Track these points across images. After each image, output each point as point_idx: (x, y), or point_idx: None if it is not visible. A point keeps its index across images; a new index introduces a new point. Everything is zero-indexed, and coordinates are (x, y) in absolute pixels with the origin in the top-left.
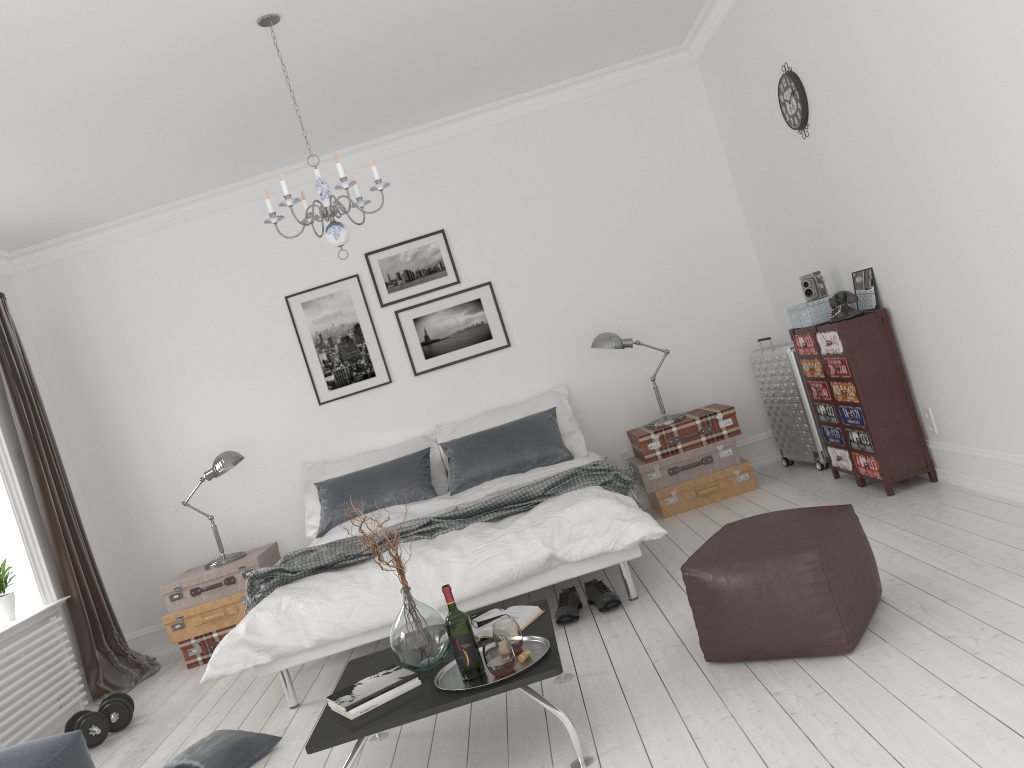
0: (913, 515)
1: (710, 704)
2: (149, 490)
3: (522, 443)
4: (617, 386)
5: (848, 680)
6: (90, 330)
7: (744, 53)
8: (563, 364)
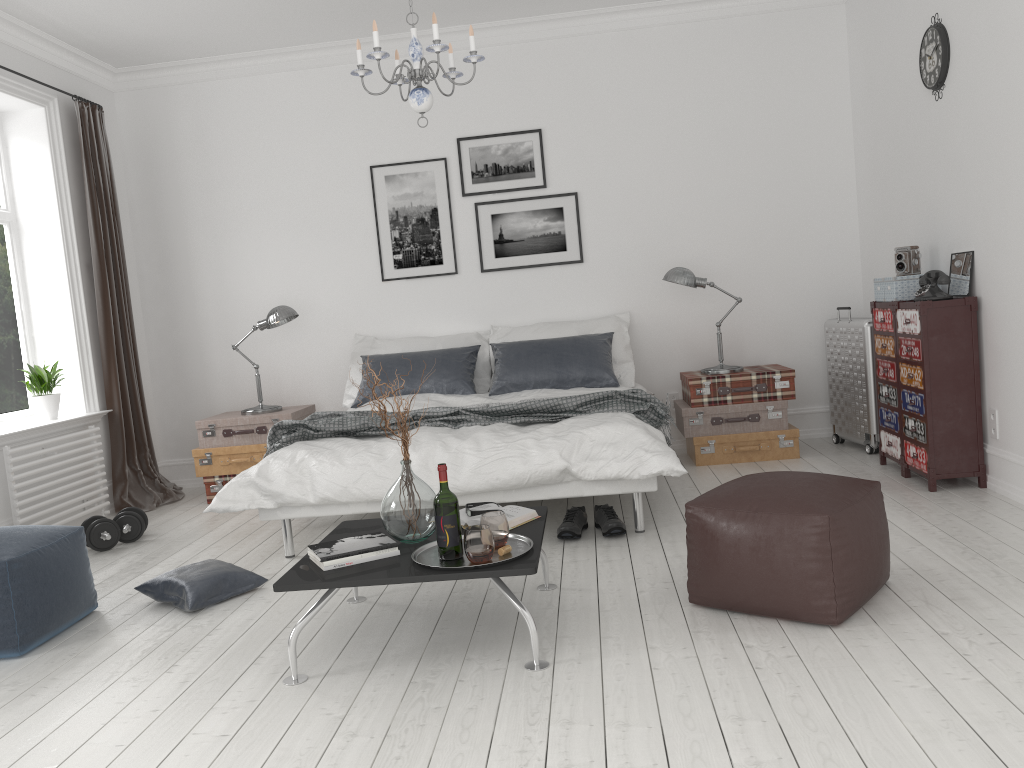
0: (948, 514)
1: (679, 641)
2: (205, 329)
3: (571, 360)
4: (681, 326)
5: (825, 650)
6: (178, 161)
7: None
8: (632, 292)
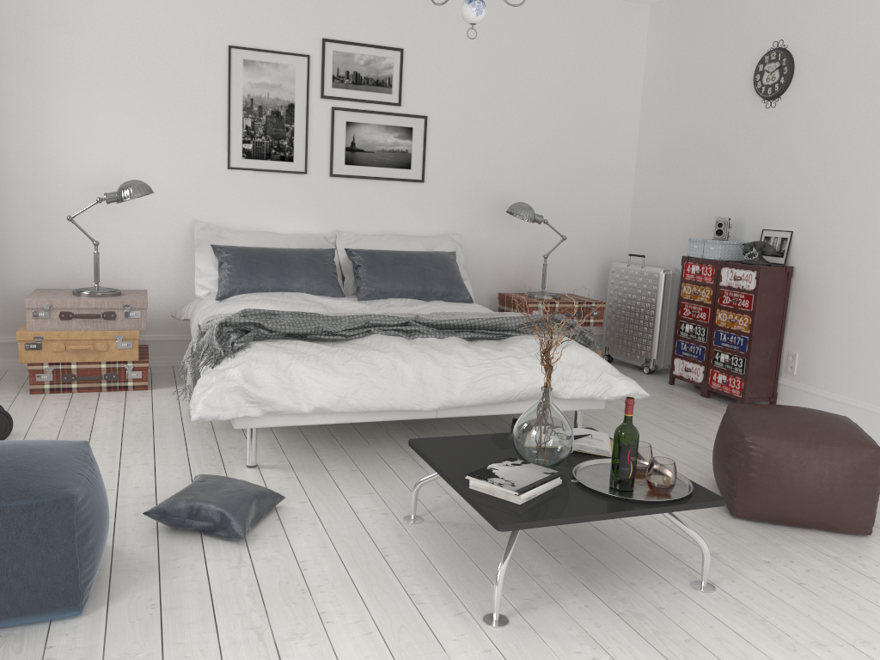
0: None
1: (778, 555)
2: (7, 189)
3: (432, 274)
4: (496, 252)
5: None
6: None
7: (727, 16)
8: (461, 216)
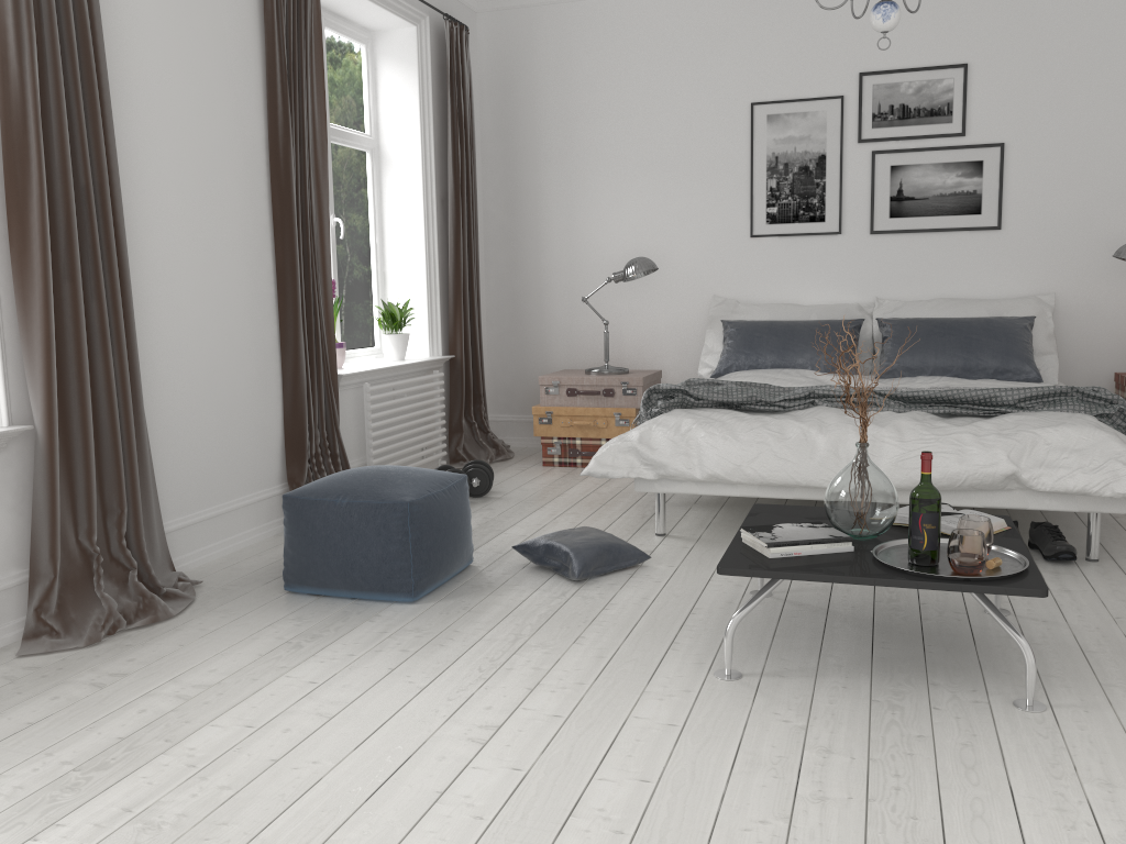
0: None
1: None
2: (548, 277)
3: (982, 345)
4: (1121, 316)
5: None
6: (537, 91)
7: None
8: (1059, 269)
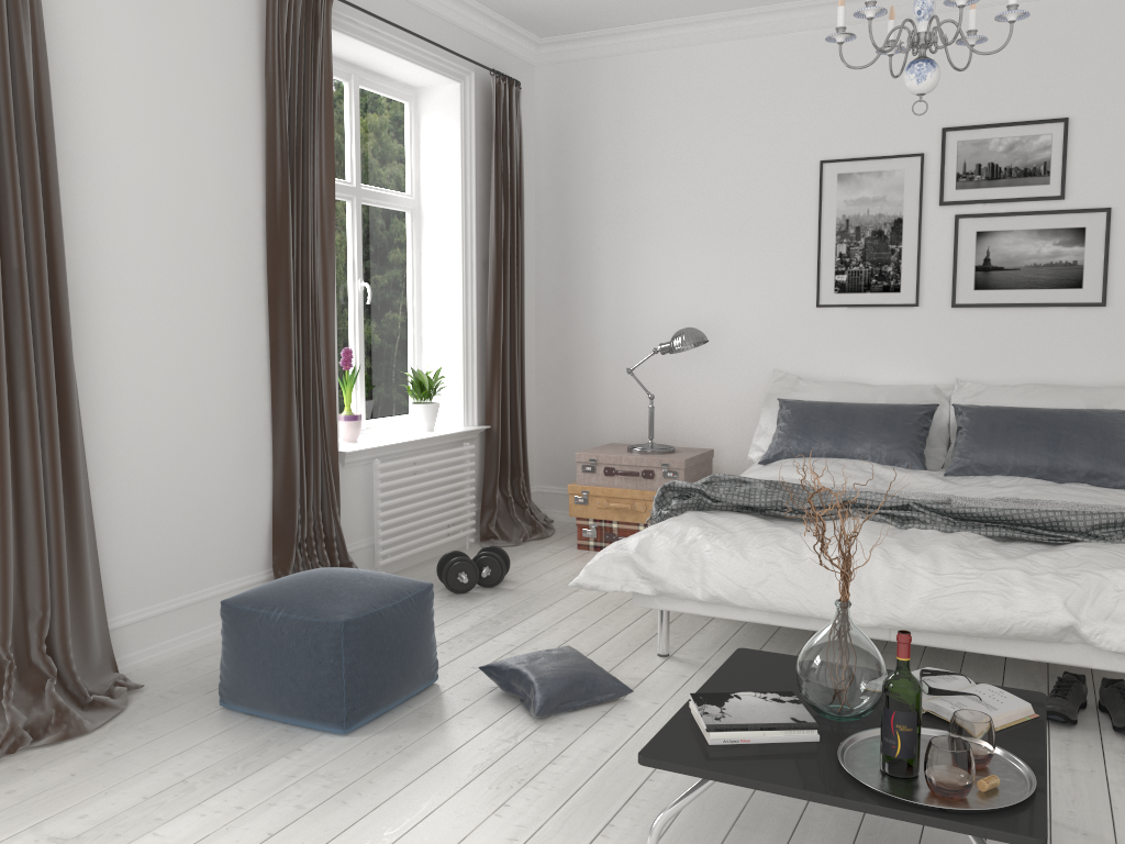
0: None
1: None
2: (600, 343)
3: (1072, 444)
4: None
5: None
6: (593, 147)
7: None
8: None
